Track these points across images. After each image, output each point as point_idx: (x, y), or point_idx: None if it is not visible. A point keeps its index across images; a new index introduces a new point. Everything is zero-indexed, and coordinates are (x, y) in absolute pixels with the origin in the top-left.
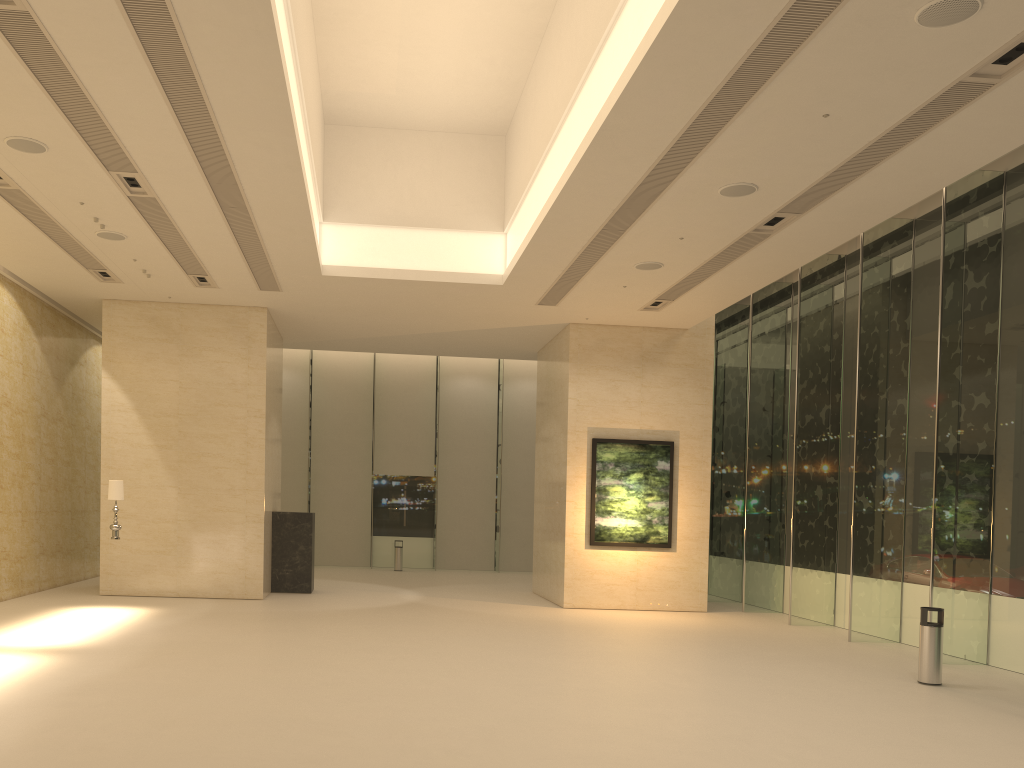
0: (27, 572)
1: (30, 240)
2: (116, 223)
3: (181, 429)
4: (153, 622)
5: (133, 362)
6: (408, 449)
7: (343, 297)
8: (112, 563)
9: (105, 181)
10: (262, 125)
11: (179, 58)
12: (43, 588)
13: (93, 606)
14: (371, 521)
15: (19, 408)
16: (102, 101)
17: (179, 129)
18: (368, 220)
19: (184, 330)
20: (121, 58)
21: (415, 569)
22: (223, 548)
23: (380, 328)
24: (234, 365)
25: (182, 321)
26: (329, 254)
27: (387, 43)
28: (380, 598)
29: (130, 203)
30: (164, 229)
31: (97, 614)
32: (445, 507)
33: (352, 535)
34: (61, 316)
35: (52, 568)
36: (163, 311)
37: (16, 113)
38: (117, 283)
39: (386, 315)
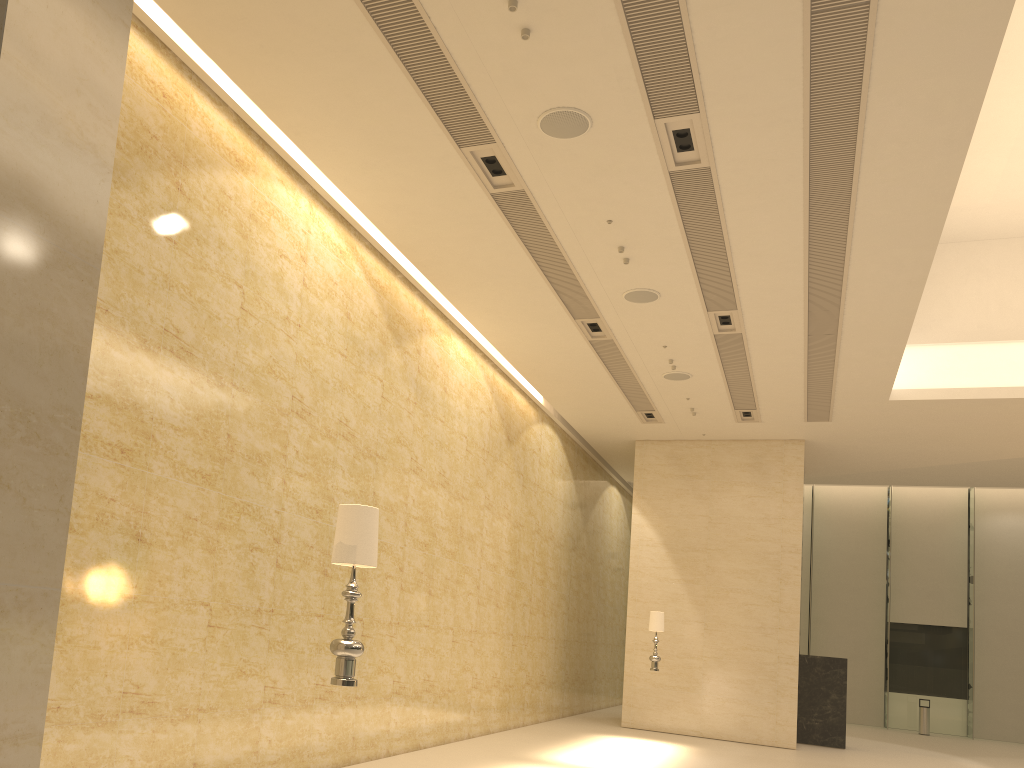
0: (555, 697)
1: (597, 387)
2: (688, 363)
3: (709, 564)
4: (701, 759)
5: (662, 498)
6: (931, 595)
7: (901, 423)
8: (634, 695)
9: (698, 322)
10: (901, 241)
11: (841, 185)
12: (564, 714)
13: (625, 737)
14: (884, 674)
15: (558, 542)
16: (737, 242)
17: (804, 259)
18: (944, 338)
19: (715, 466)
20: (779, 196)
21: (944, 735)
22: (751, 689)
23: (930, 457)
24: (767, 499)
25: (713, 457)
26: (896, 378)
27: (997, 149)
28: (936, 763)
29: (712, 341)
30: (734, 364)
31: (637, 745)
32: (982, 664)
33: (860, 689)
34: (589, 458)
35: (571, 696)
36: (694, 448)
37: (647, 266)
38: (657, 423)
39: (946, 441)
